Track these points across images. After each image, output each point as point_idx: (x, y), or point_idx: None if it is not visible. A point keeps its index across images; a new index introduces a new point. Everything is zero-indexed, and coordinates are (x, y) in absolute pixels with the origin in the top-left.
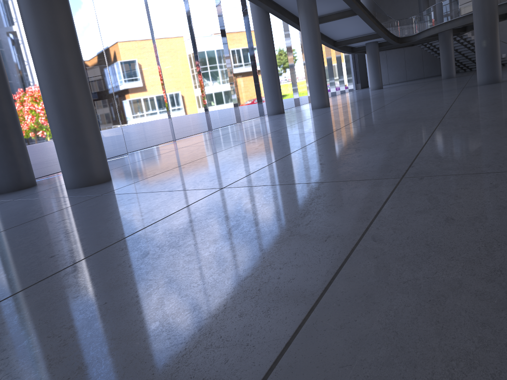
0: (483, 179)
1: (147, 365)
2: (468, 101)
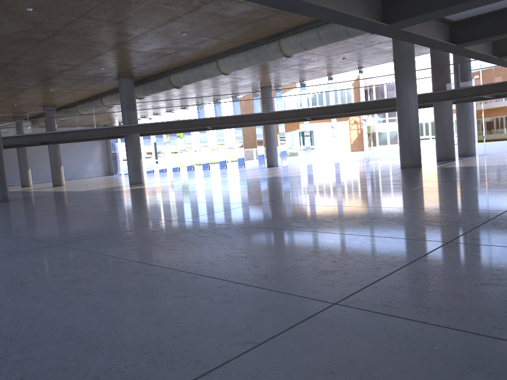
0: (214, 214)
1: (291, 240)
2: (40, 207)
